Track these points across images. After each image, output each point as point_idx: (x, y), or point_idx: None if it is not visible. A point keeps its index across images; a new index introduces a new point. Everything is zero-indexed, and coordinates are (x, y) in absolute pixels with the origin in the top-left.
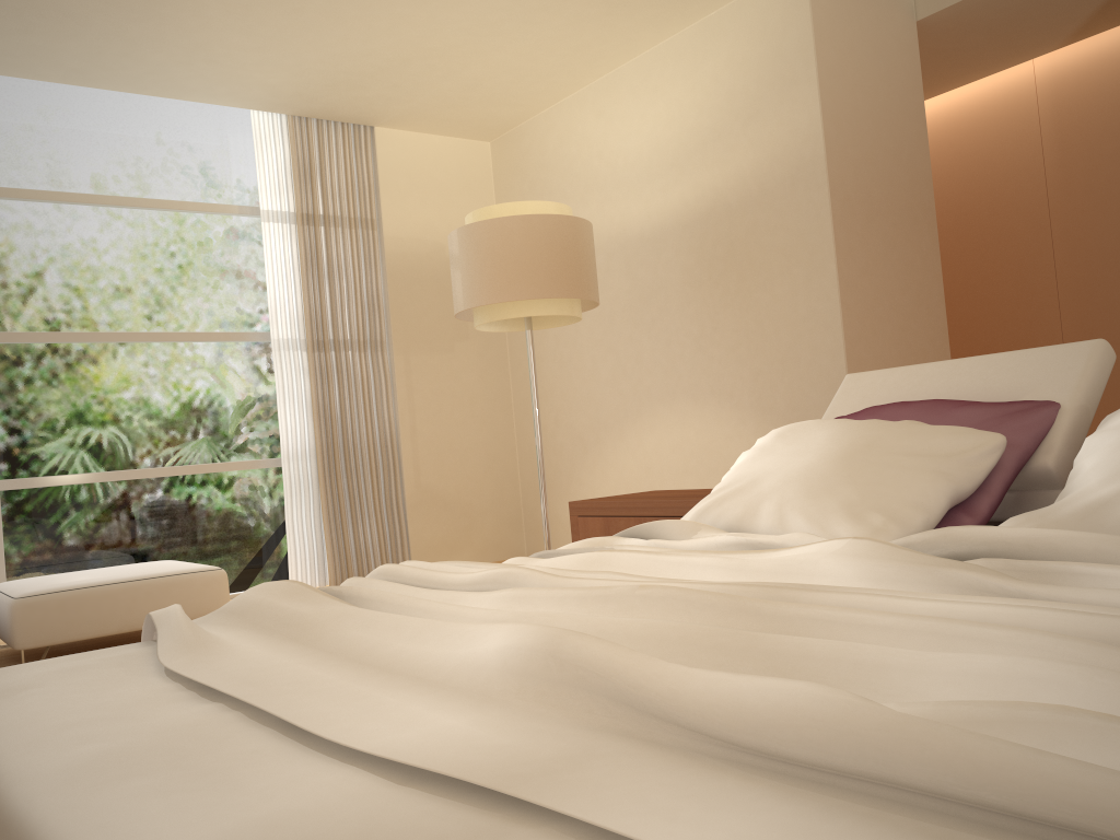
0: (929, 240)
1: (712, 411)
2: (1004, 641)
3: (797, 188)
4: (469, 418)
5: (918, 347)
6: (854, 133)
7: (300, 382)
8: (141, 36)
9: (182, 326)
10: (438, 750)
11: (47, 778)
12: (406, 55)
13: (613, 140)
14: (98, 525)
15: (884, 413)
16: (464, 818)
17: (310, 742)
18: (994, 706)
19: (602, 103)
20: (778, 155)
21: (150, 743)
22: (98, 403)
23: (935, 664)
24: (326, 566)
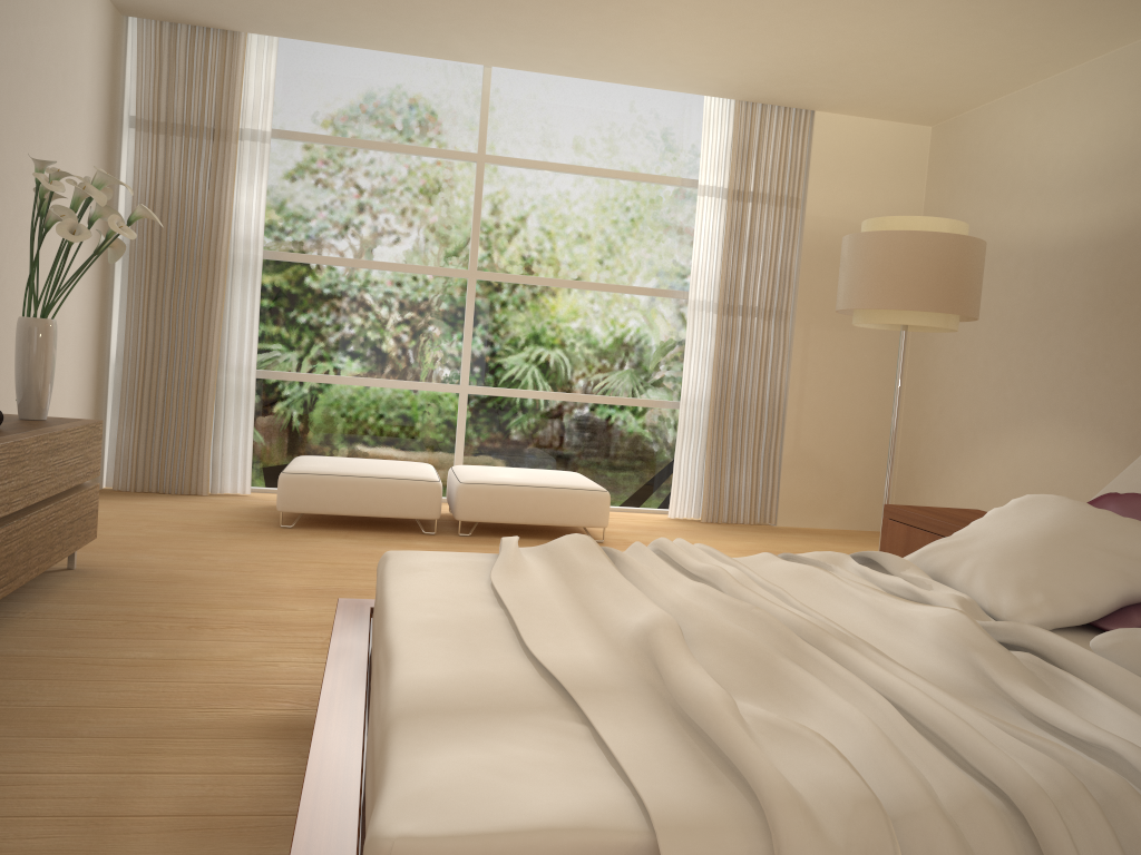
0: None
1: (1087, 438)
2: (872, 701)
3: None
4: (857, 394)
5: None
6: None
7: (706, 340)
8: (615, 45)
9: (618, 279)
10: (565, 666)
11: (406, 625)
12: (842, 59)
13: (1046, 145)
14: (531, 432)
15: (1130, 504)
16: (550, 698)
17: (524, 644)
18: (796, 725)
19: (1043, 105)
20: None
21: (457, 621)
22: (546, 335)
23: (826, 701)
24: (702, 501)
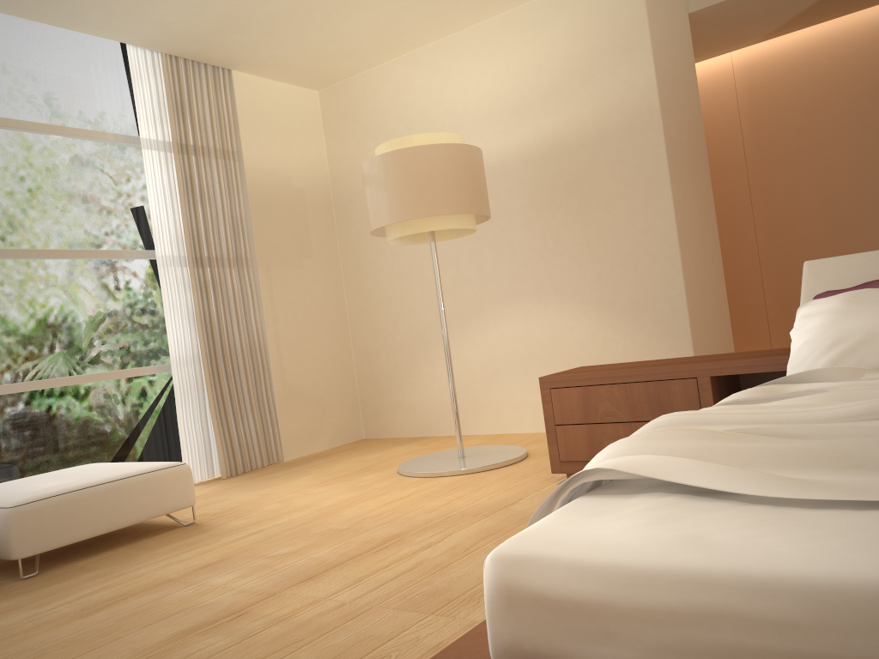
0: (706, 175)
1: (556, 308)
2: None
3: (634, 132)
4: (317, 324)
5: (709, 254)
6: (670, 92)
7: (182, 295)
8: None
9: (69, 244)
10: None
11: None
12: (300, 5)
13: (451, 92)
14: (3, 436)
15: None
16: None
17: None
18: None
19: (439, 61)
20: (616, 106)
21: None
22: None
23: None
24: (212, 459)
